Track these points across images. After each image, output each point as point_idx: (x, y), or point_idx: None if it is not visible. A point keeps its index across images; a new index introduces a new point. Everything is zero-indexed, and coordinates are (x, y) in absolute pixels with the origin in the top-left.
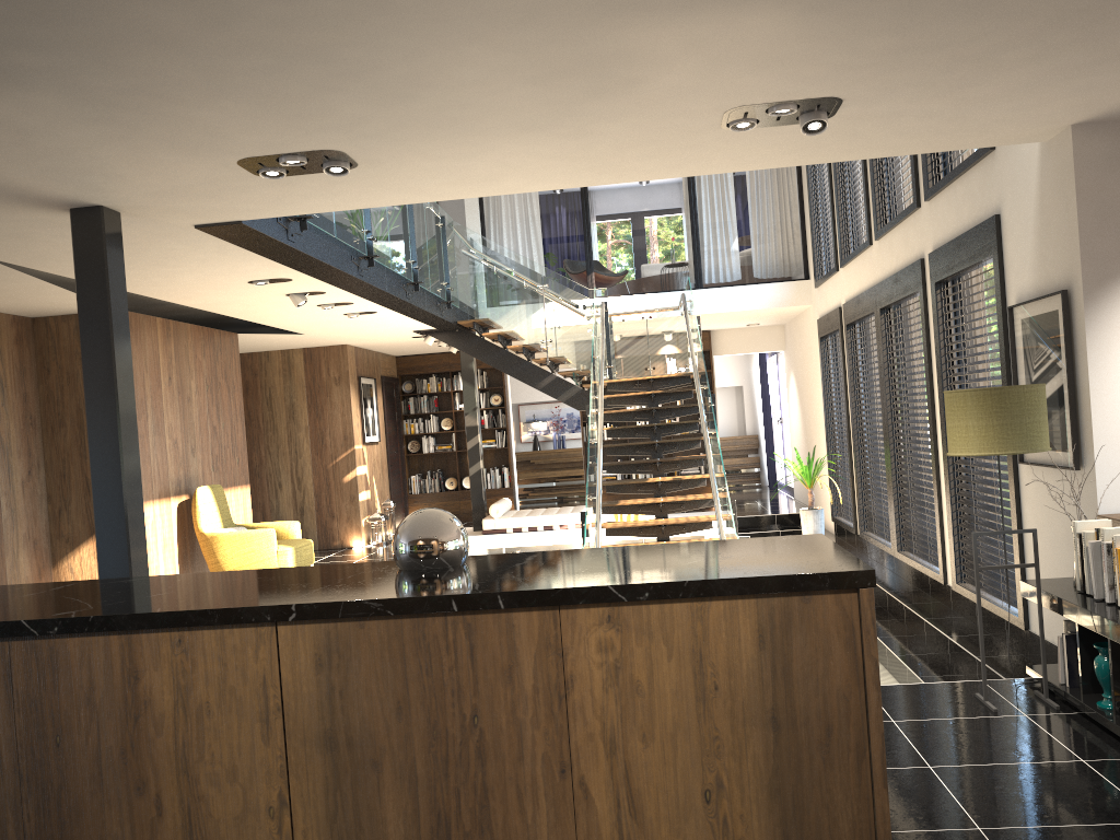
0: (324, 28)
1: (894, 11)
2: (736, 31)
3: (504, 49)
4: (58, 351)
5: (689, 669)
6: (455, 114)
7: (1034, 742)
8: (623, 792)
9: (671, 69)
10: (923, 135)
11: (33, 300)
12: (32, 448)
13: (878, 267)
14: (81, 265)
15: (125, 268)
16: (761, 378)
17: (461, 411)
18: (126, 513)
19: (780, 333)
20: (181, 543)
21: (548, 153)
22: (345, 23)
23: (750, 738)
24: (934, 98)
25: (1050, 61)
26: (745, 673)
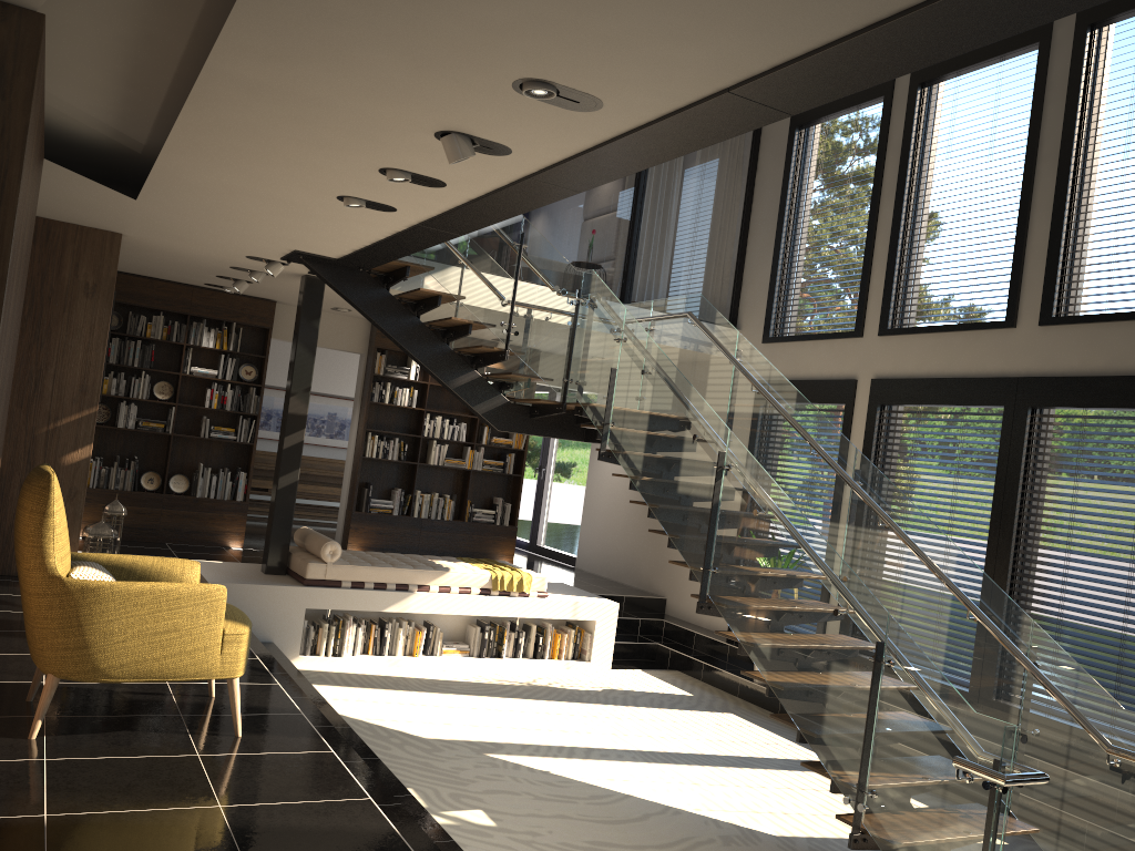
0: None
1: None
2: None
3: None
4: None
5: None
6: None
7: None
8: None
9: None
10: None
11: None
12: None
13: (1031, 357)
14: None
15: None
16: None
17: (186, 376)
18: None
19: None
20: None
21: None
22: None
23: None
24: None
25: None
26: None
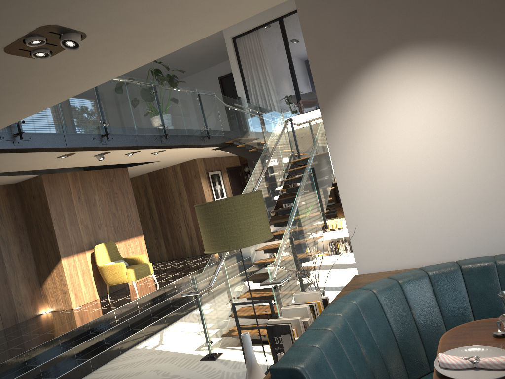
0: None
1: None
2: None
3: None
4: (25, 196)
5: None
6: None
7: None
8: None
9: None
10: (190, 19)
11: None
12: (22, 239)
13: None
14: None
15: None
16: None
17: None
18: None
19: None
20: (95, 270)
21: None
22: None
23: None
24: (119, 3)
25: None
26: None
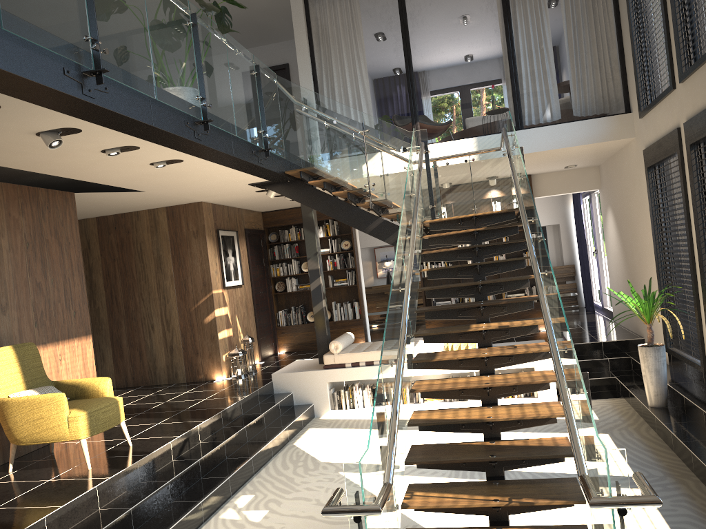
0: None
1: None
2: None
3: None
4: None
5: None
6: None
7: None
8: None
9: None
10: None
11: None
12: None
13: None
14: None
15: None
16: (576, 217)
17: None
18: None
19: (595, 173)
20: None
21: None
22: None
23: None
24: None
25: None
26: None
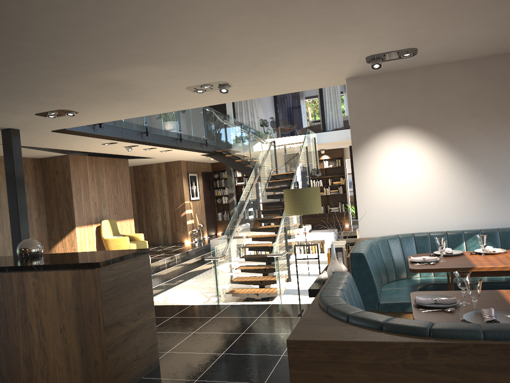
0: (3, 84)
1: (189, 61)
2: (142, 71)
3: (70, 83)
4: (49, 170)
5: (55, 291)
6: (86, 98)
7: (292, 326)
8: (40, 328)
9: (139, 81)
10: (285, 87)
11: (32, 153)
12: (40, 207)
13: None
14: (4, 149)
15: (48, 143)
16: None
17: (238, 185)
18: (20, 234)
19: None
20: (97, 241)
21: (142, 104)
22: (7, 83)
23: (71, 313)
24: (263, 78)
25: (287, 65)
26: (69, 293)
